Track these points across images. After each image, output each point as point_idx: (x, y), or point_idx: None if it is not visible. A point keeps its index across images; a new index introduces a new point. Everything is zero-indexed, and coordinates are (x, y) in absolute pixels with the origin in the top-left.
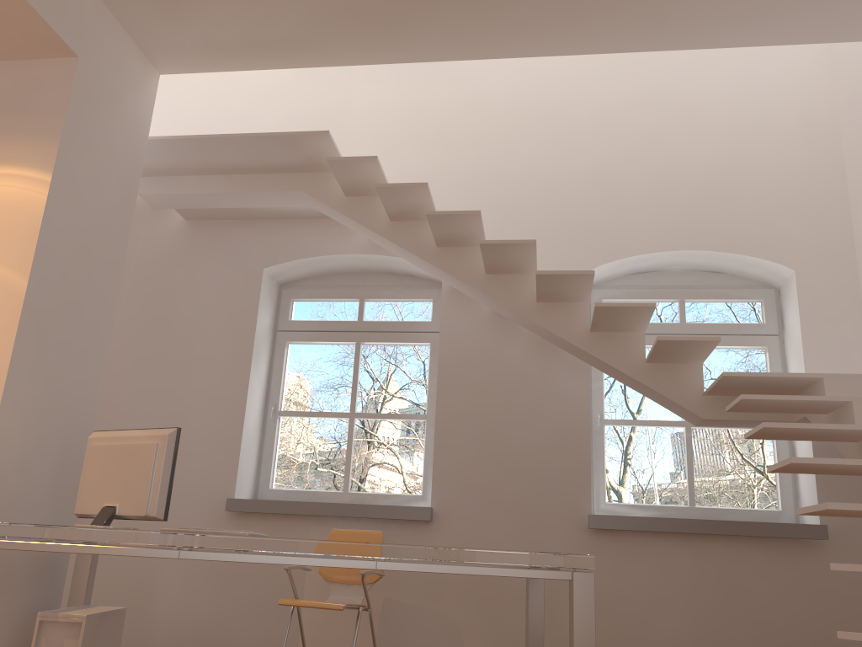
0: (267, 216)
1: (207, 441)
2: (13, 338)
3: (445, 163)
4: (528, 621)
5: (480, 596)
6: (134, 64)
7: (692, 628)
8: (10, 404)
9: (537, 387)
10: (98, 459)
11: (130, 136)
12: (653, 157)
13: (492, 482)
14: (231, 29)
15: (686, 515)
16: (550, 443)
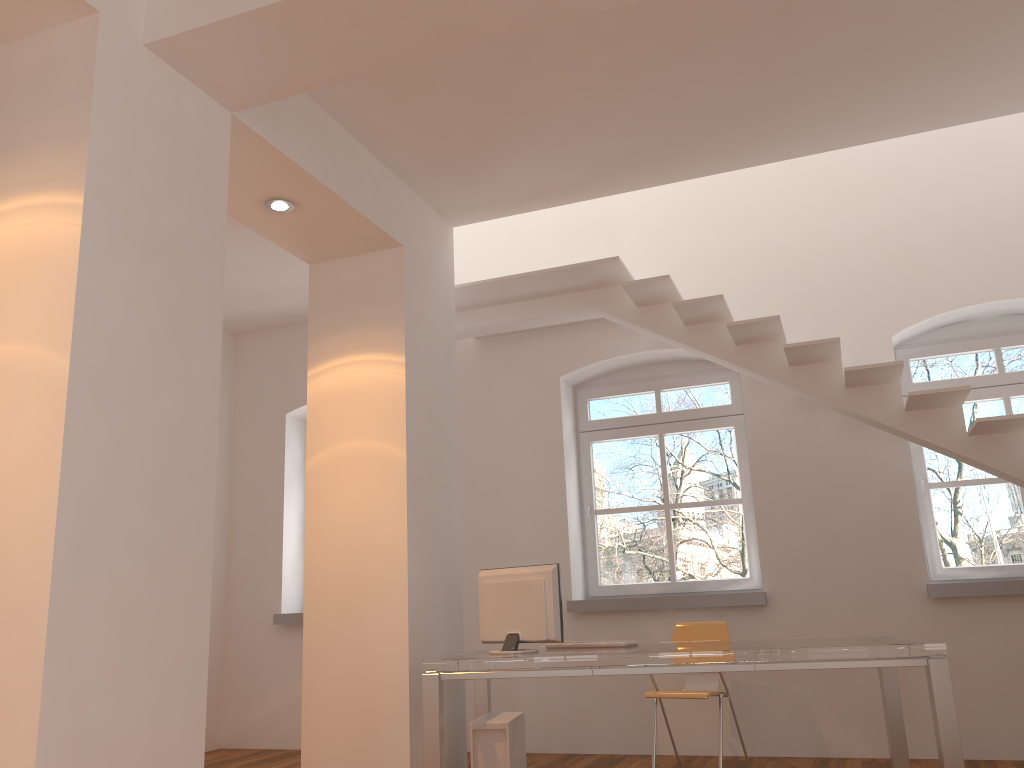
0: (554, 325)
1: (537, 549)
2: (405, 501)
3: (723, 244)
4: (884, 696)
5: (826, 671)
6: (435, 229)
7: None
8: (412, 556)
9: (854, 462)
10: (493, 594)
11: (443, 295)
12: (945, 205)
13: (821, 561)
14: (520, 185)
15: None
16: (876, 517)
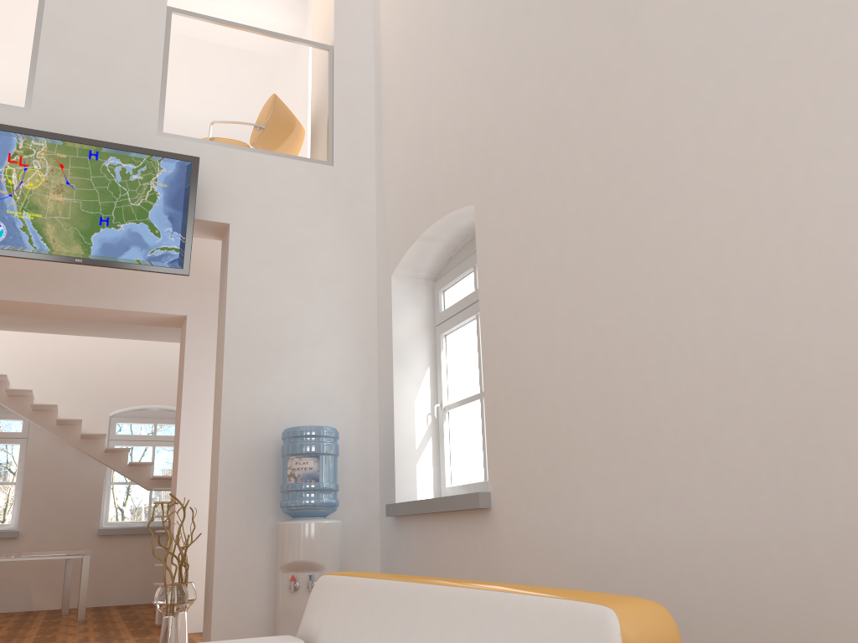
0: None
1: None
2: None
3: (37, 350)
4: (65, 575)
5: (41, 569)
6: None
7: (140, 573)
8: None
9: (78, 470)
10: None
11: None
12: (148, 357)
13: (51, 516)
14: None
15: (146, 524)
16: (83, 497)
